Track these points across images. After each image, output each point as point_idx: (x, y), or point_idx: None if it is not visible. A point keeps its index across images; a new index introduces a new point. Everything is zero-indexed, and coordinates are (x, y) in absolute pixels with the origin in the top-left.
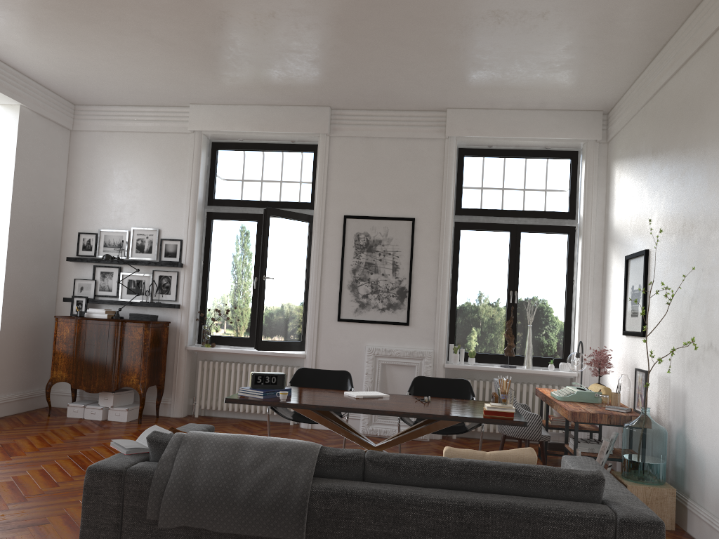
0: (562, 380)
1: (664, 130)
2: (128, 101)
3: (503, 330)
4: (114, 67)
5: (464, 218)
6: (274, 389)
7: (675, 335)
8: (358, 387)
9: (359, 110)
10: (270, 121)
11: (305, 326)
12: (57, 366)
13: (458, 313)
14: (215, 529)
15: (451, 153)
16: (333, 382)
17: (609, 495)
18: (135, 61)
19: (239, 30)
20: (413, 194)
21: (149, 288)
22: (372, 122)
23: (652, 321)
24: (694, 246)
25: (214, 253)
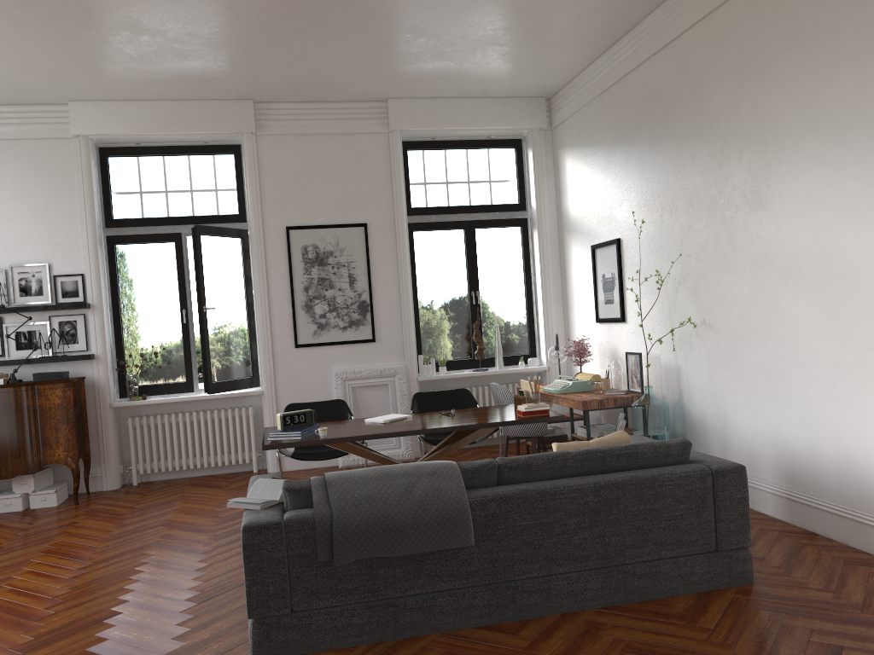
0: (530, 375)
1: (627, 123)
2: None
3: (469, 334)
4: None
5: (415, 219)
6: (307, 428)
7: (662, 317)
8: None
9: (287, 103)
10: (181, 120)
11: (254, 359)
12: None
13: (422, 321)
14: (392, 554)
15: (397, 148)
16: (328, 413)
17: (690, 457)
18: (16, 53)
19: (179, 20)
20: (362, 197)
21: (48, 339)
22: (305, 116)
23: (632, 306)
24: (676, 234)
25: (124, 285)
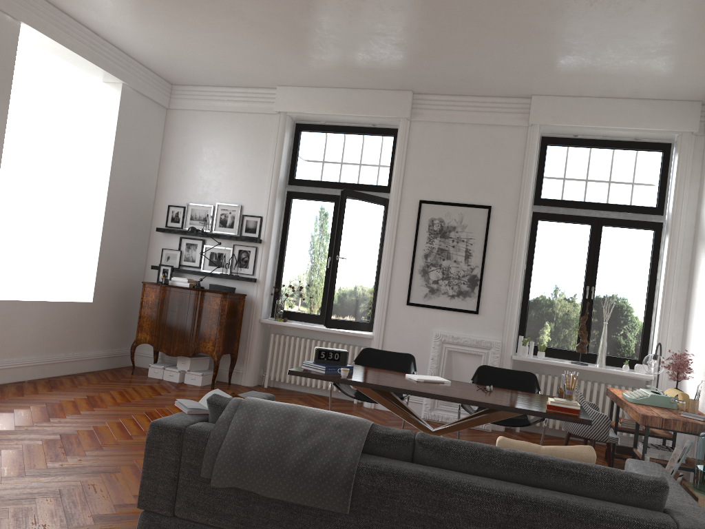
0: (637, 382)
1: None
2: (220, 82)
3: (576, 326)
4: (207, 48)
5: (543, 209)
6: (336, 366)
7: None
8: (423, 372)
9: (441, 95)
10: (353, 104)
11: (374, 308)
12: (142, 329)
13: (530, 305)
14: (263, 493)
15: (533, 141)
16: (396, 364)
17: (672, 505)
18: (227, 42)
19: (325, 12)
20: (491, 182)
21: (229, 261)
22: (454, 107)
23: None
24: None
25: (291, 231)
